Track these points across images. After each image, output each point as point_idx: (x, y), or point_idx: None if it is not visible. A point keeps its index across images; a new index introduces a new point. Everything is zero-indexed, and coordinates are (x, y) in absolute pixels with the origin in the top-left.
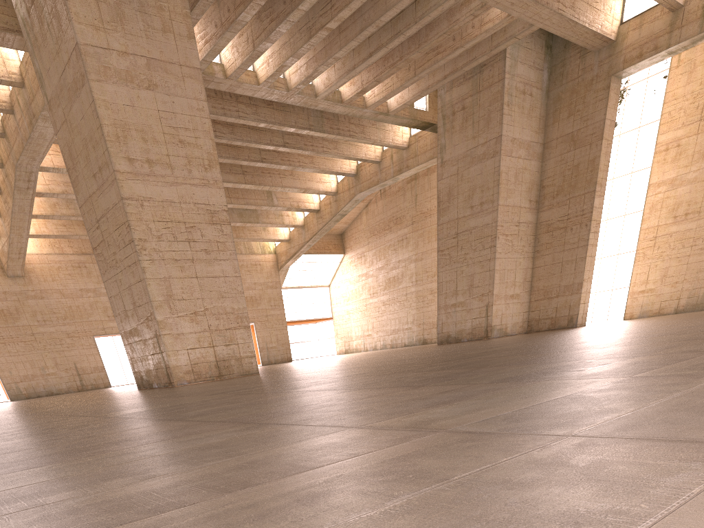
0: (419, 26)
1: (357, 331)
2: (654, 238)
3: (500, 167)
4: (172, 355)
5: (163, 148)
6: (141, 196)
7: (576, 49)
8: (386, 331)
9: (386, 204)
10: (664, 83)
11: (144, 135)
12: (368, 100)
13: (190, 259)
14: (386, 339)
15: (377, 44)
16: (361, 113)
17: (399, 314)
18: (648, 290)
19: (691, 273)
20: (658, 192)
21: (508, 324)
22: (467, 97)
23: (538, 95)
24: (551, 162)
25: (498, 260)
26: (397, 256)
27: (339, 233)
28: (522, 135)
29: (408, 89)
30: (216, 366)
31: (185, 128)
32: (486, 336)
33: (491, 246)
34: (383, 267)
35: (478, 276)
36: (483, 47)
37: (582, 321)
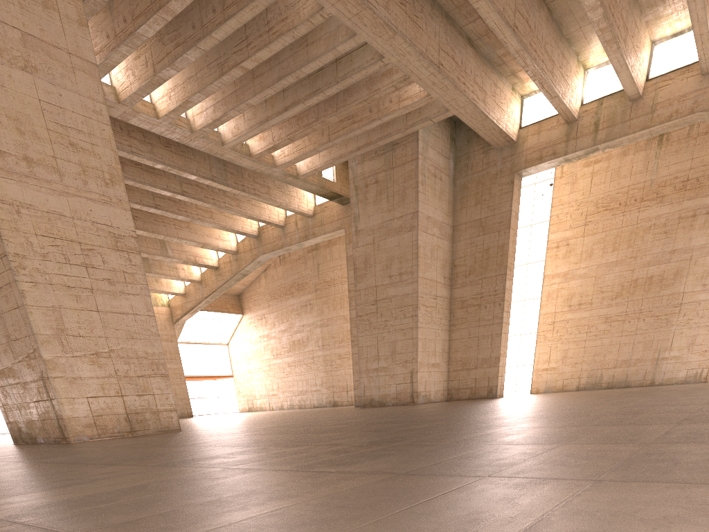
0: (341, 87)
1: (260, 390)
2: (553, 322)
3: (418, 241)
4: (67, 404)
5: (48, 148)
6: (17, 200)
7: (479, 144)
8: (292, 391)
9: (287, 270)
10: (550, 190)
11: (19, 126)
12: (278, 159)
13: (88, 288)
14: (293, 399)
15: (294, 99)
16: (270, 171)
17: (307, 376)
18: (551, 368)
19: (588, 356)
20: (553, 282)
21: (431, 391)
22: (380, 171)
23: (447, 181)
24: (462, 244)
25: (420, 329)
26: (301, 320)
27: (237, 294)
28: (435, 214)
29: (318, 156)
30: (126, 420)
31: (77, 130)
32: (412, 401)
33: (413, 315)
34: (286, 329)
35: (400, 343)
36: (398, 125)
37: (501, 392)
